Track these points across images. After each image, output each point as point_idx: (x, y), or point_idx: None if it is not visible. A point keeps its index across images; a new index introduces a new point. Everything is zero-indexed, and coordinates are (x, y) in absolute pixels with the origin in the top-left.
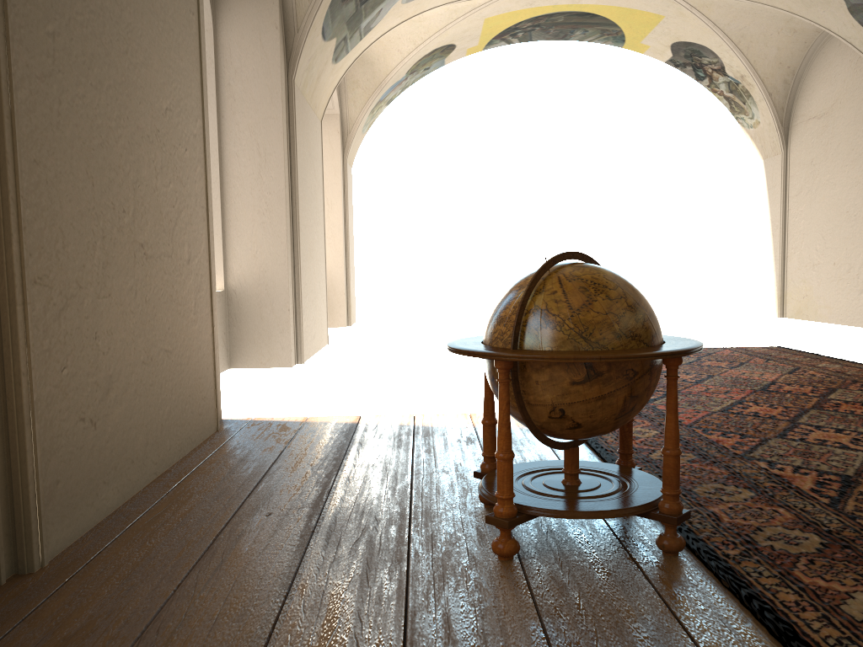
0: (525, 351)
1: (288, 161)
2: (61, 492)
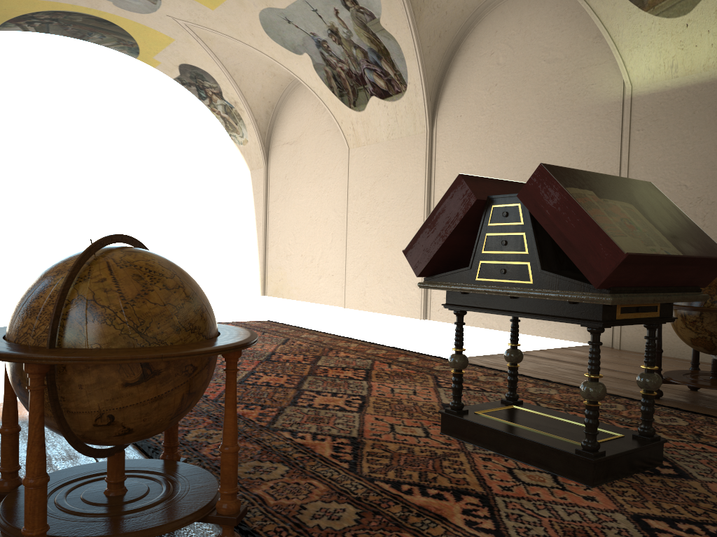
0: (67, 351)
1: None
2: None
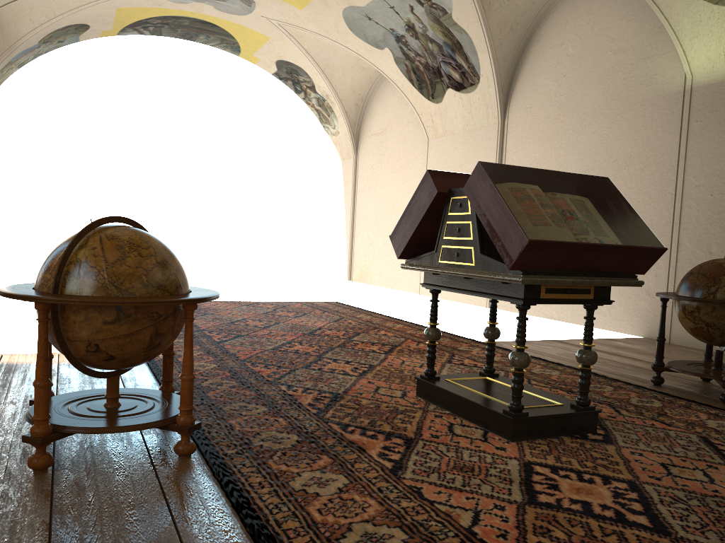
0: (62, 295)
1: None
2: None
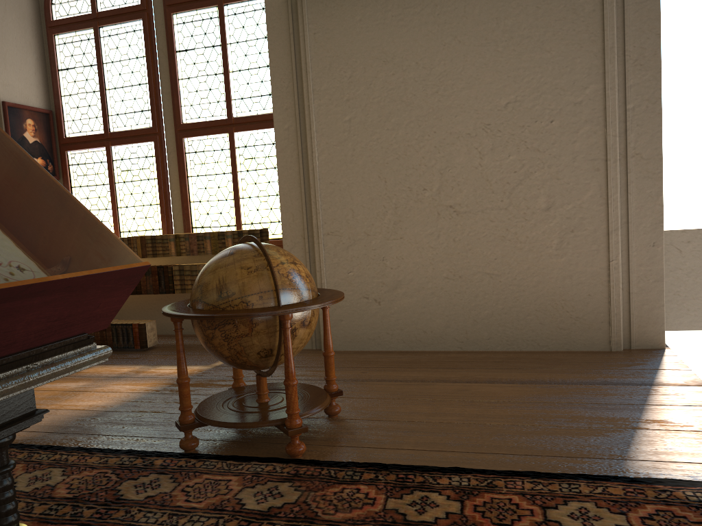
0: None
1: None
2: (344, 325)
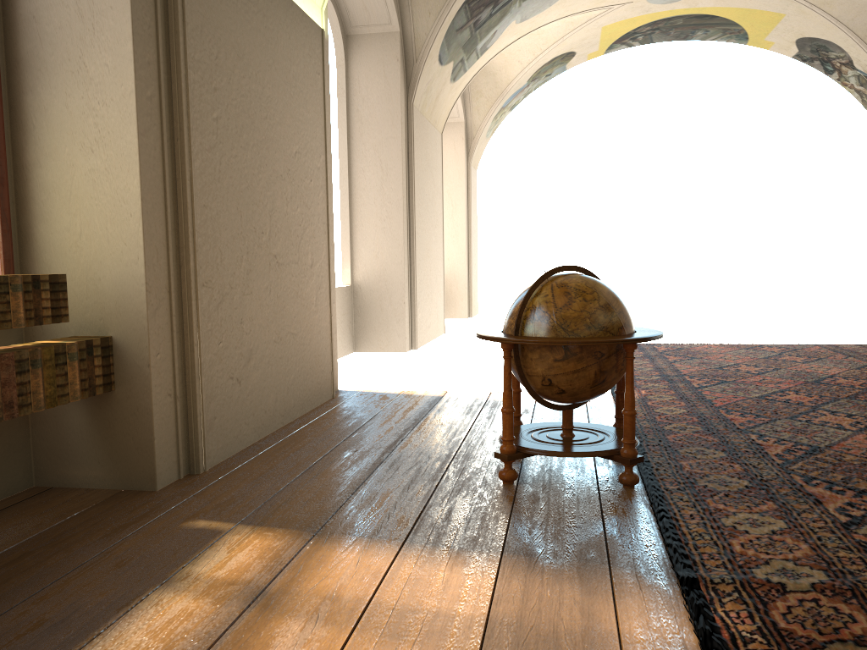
0: (520, 337)
1: (406, 174)
2: (217, 425)
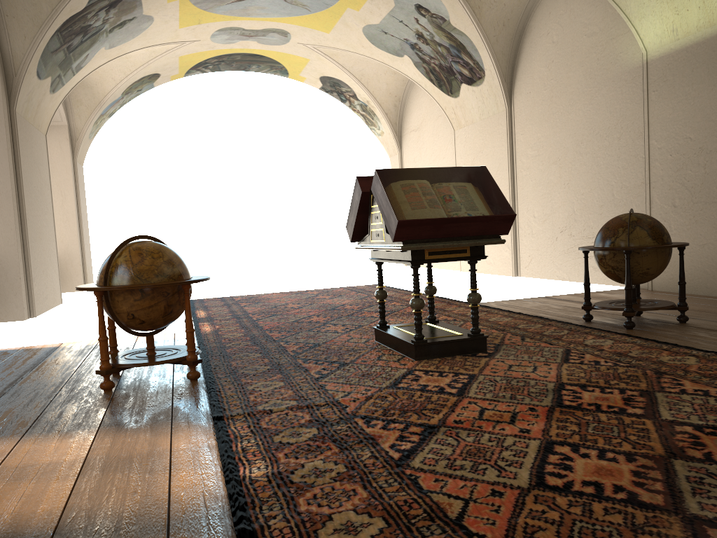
0: (108, 286)
1: (14, 169)
2: None
